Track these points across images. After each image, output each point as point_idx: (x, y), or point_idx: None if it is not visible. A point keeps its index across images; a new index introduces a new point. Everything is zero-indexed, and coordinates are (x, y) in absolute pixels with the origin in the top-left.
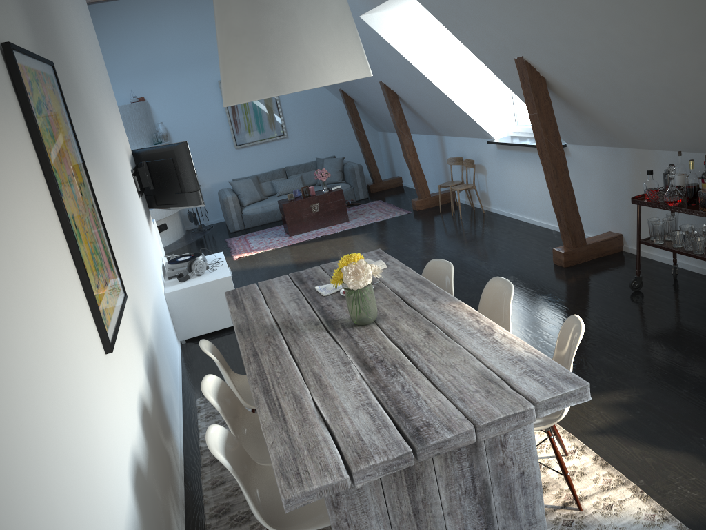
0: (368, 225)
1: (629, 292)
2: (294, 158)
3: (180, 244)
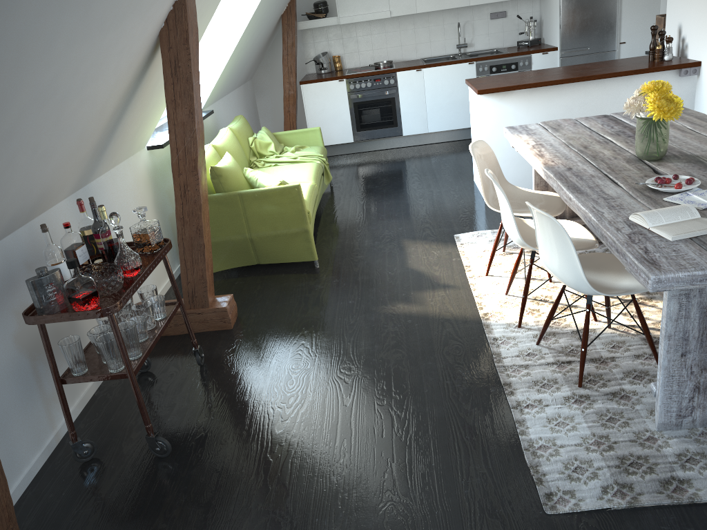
0: None
1: (176, 455)
2: None
3: None
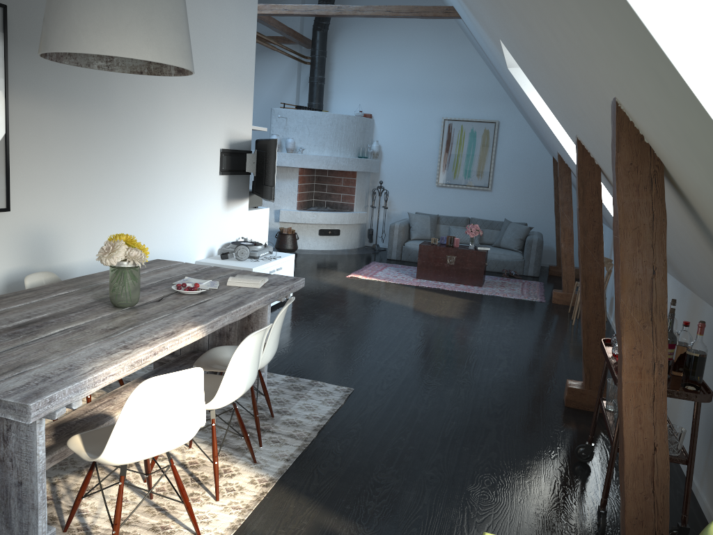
0: (488, 296)
1: (572, 459)
2: (491, 213)
3: (341, 252)
